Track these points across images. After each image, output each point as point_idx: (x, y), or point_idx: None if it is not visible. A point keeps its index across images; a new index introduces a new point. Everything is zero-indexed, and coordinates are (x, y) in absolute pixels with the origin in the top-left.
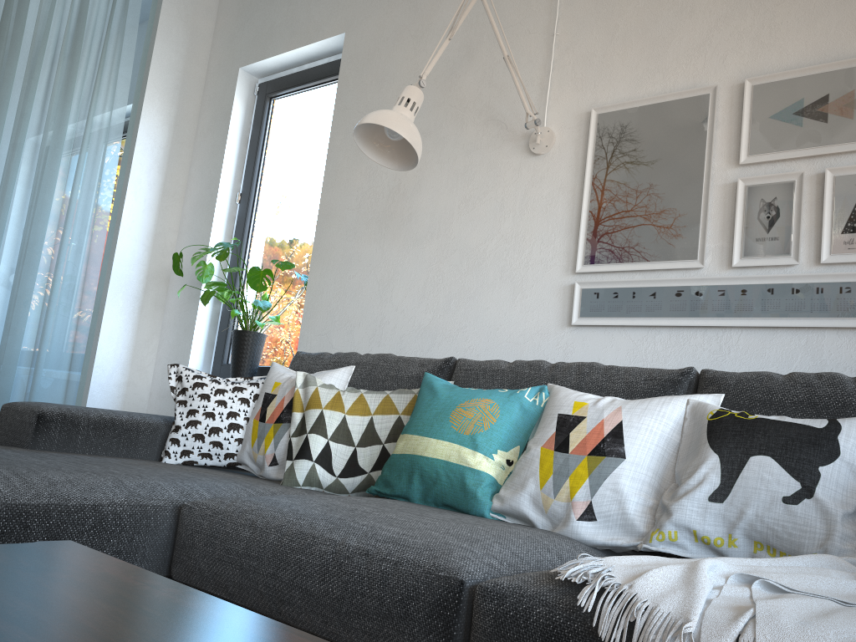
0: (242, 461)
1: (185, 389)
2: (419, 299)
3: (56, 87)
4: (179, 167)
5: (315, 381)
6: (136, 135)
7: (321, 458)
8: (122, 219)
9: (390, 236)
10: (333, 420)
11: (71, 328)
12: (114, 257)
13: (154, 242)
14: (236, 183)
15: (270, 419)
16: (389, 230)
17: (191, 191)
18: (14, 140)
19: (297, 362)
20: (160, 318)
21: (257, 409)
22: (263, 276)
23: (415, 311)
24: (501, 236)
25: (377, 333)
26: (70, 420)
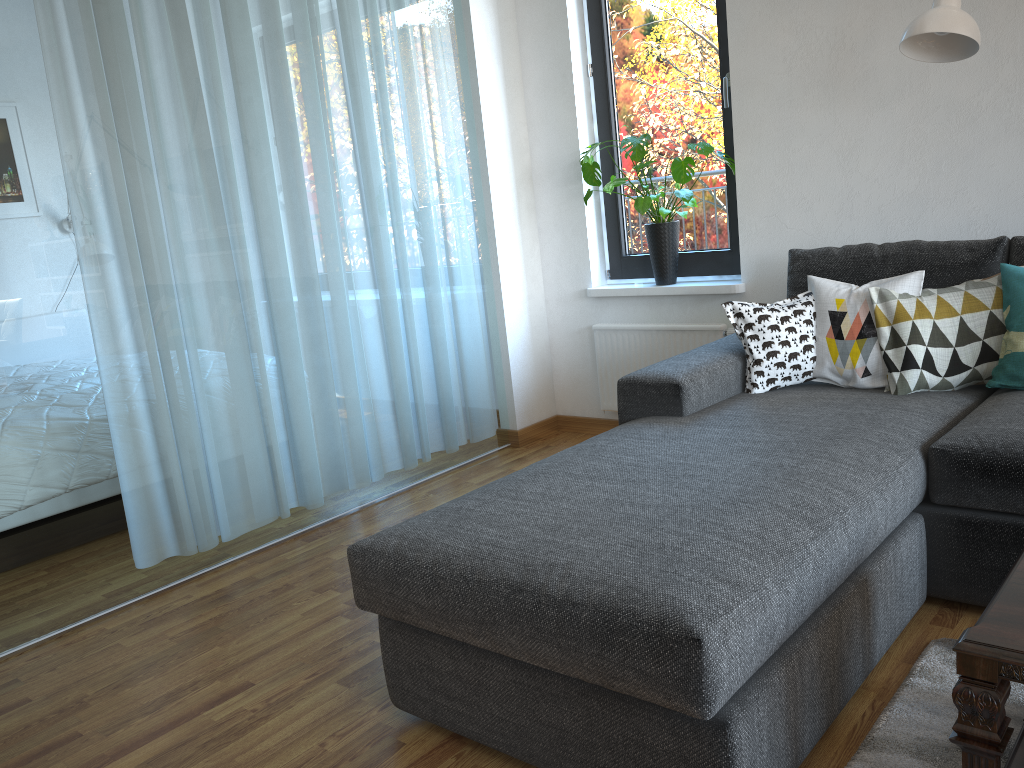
0: (822, 376)
1: (750, 325)
2: (896, 165)
3: (396, 4)
4: (511, 49)
5: (892, 294)
6: (470, 28)
7: (924, 364)
8: (484, 130)
9: (842, 100)
10: (925, 327)
11: (473, 260)
12: (487, 174)
13: (512, 144)
14: (583, 53)
15: (849, 336)
16: (839, 93)
17: (531, 74)
18: (383, 82)
19: (800, 263)
20: (534, 222)
21: (826, 327)
22: (685, 166)
23: (894, 178)
24: (999, 86)
25: (845, 207)
26: (696, 382)
